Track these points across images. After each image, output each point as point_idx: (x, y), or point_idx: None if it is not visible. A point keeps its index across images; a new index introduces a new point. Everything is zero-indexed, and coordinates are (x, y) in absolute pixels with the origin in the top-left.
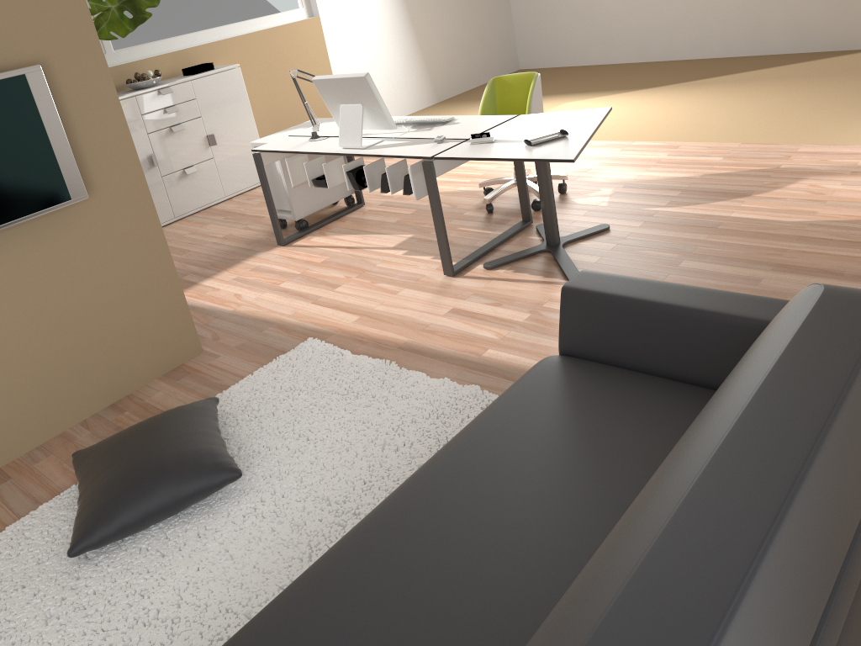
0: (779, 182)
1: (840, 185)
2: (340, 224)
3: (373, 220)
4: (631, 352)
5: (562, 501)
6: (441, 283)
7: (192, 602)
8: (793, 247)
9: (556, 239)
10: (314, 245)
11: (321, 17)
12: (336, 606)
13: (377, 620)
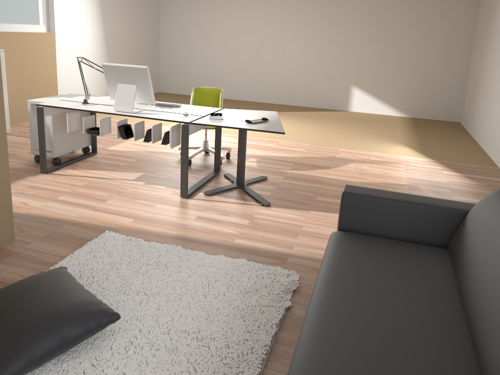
0: (340, 163)
1: (368, 167)
2: (84, 163)
3: (109, 163)
4: (386, 227)
5: (418, 301)
6: (180, 201)
7: None
8: None
9: (243, 181)
10: (71, 174)
11: (56, 34)
12: (342, 372)
13: None
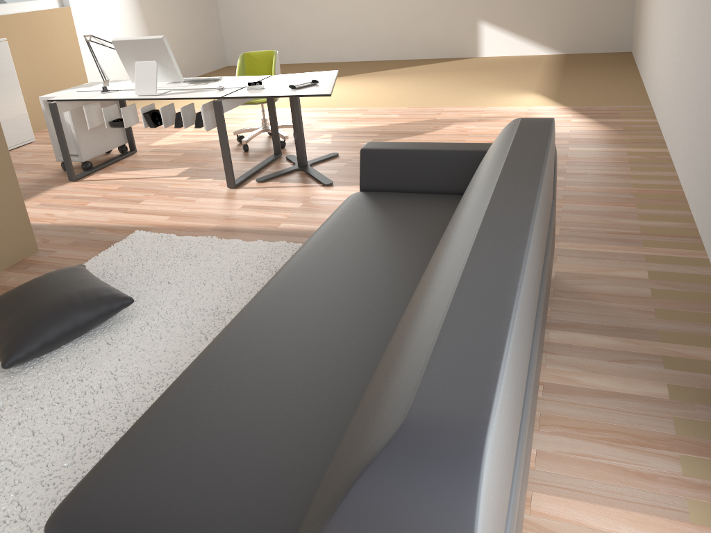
0: (438, 126)
1: (474, 126)
2: (120, 165)
3: (150, 161)
4: (407, 182)
5: (400, 242)
6: (227, 192)
7: (126, 375)
8: None
9: (305, 161)
10: (104, 179)
11: (72, 7)
12: (291, 299)
13: (321, 298)
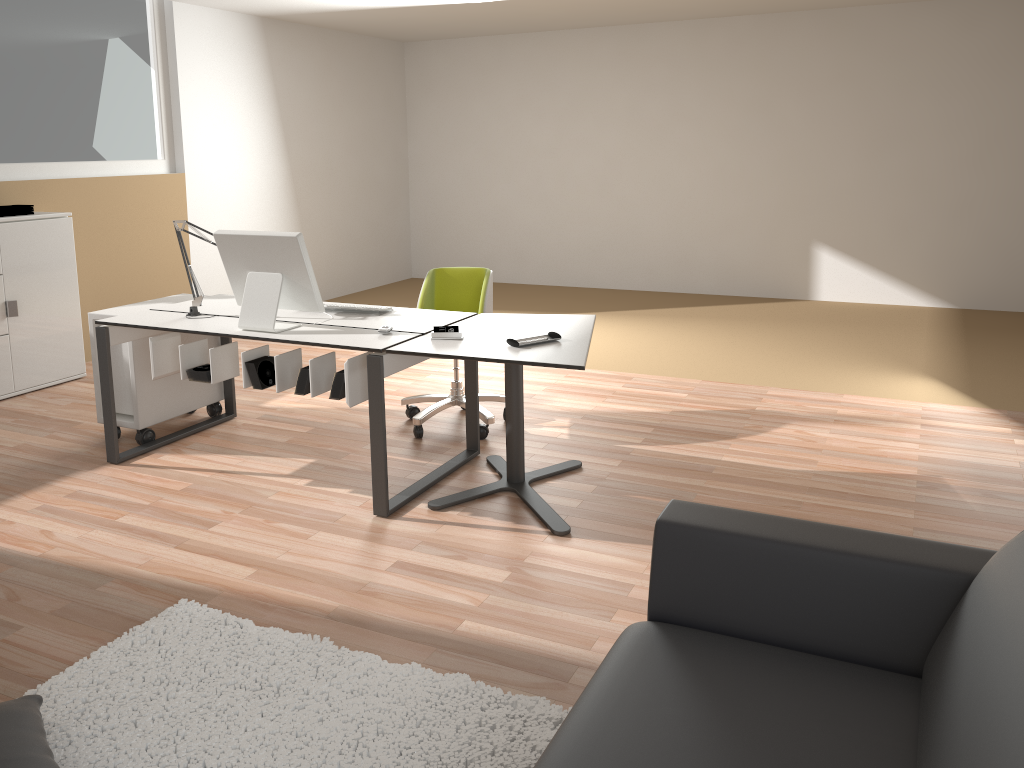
0: (762, 426)
1: (829, 433)
2: (202, 439)
3: (253, 437)
4: (763, 615)
5: None
6: (371, 525)
7: None
8: (808, 500)
9: (521, 474)
10: (166, 465)
11: (187, 174)
12: None
13: None
